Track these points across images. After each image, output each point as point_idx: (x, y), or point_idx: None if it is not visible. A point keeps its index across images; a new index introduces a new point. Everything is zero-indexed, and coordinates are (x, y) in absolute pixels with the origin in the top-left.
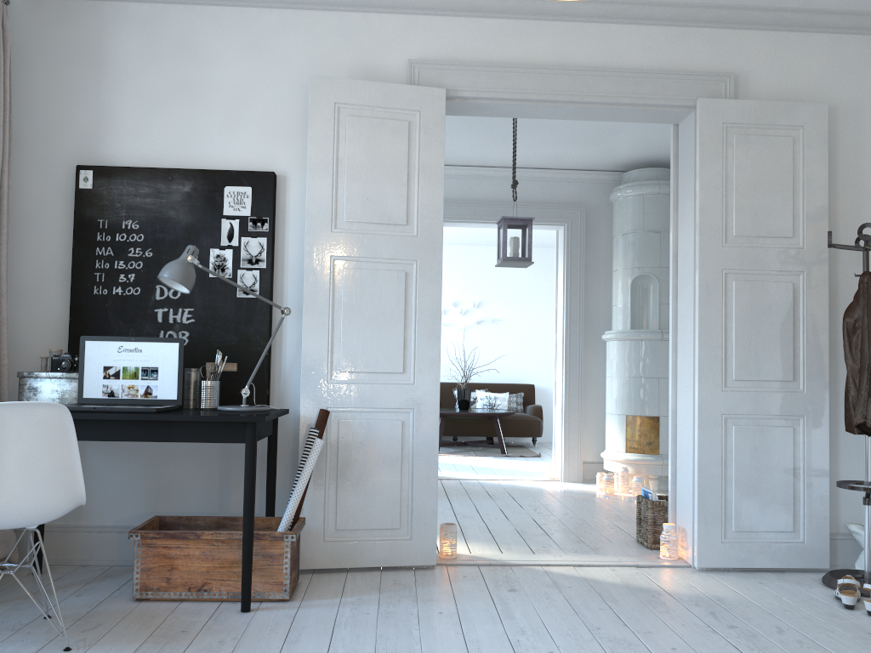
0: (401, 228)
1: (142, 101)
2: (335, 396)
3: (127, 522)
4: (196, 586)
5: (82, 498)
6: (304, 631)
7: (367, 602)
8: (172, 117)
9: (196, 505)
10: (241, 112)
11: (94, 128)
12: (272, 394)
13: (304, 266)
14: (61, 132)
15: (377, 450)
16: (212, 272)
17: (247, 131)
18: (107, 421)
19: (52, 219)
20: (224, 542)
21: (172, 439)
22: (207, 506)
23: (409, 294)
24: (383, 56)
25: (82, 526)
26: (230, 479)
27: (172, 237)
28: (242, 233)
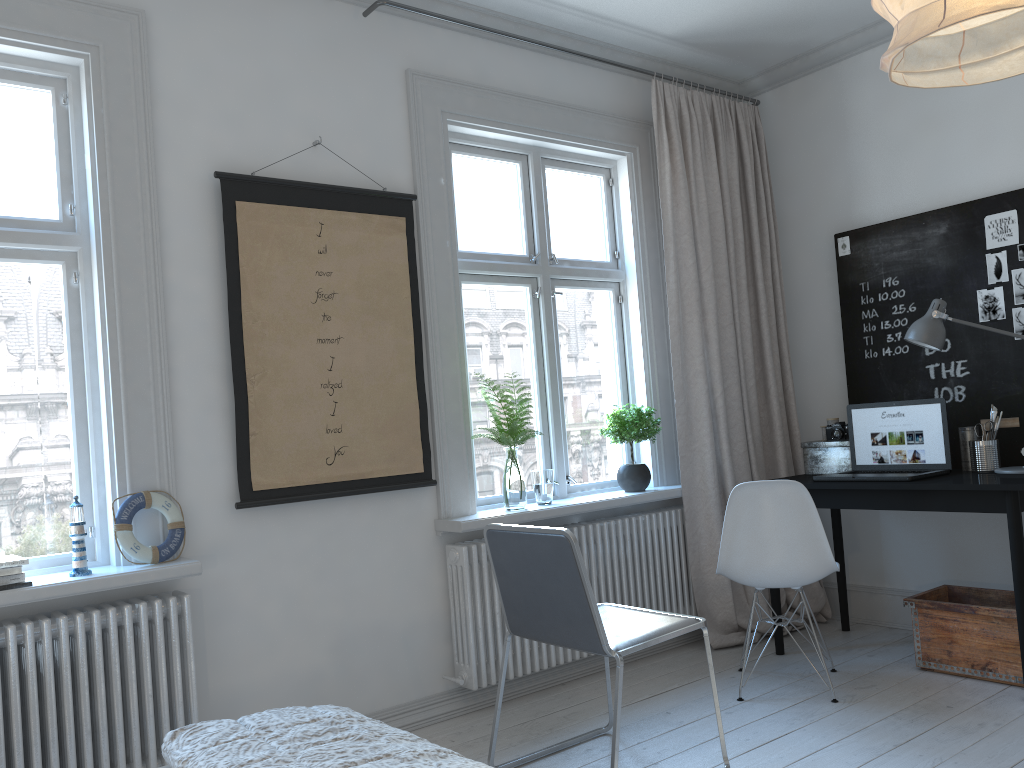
0: None
1: (887, 150)
2: None
3: (928, 588)
4: (979, 664)
5: (832, 565)
6: None
7: None
8: (919, 157)
9: (1000, 576)
10: (994, 125)
11: (846, 192)
12: None
13: None
14: (818, 205)
15: None
16: (965, 323)
17: (1005, 144)
18: (864, 490)
19: (821, 291)
20: (1004, 621)
21: (927, 508)
22: (1012, 578)
23: None
24: None
25: (886, 589)
26: None
27: (933, 286)
28: (1011, 265)
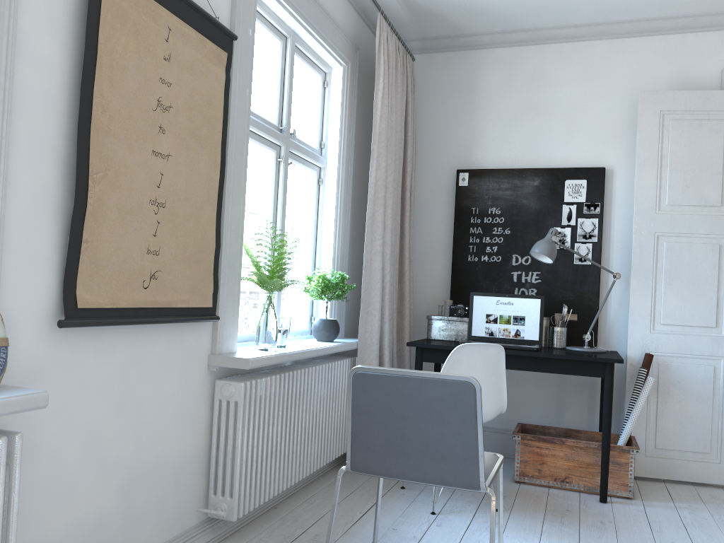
0: (715, 208)
1: (502, 120)
2: (656, 343)
3: (487, 424)
4: (560, 478)
5: (503, 409)
6: (662, 524)
7: (699, 509)
8: (523, 130)
9: (538, 417)
10: (577, 122)
11: (468, 142)
12: (599, 338)
13: (633, 241)
14: (445, 146)
15: (691, 388)
16: (566, 247)
17: (582, 136)
18: None
19: (438, 208)
20: (582, 449)
21: (549, 370)
22: (546, 418)
23: (722, 263)
24: (698, 67)
25: None
26: (564, 400)
27: (524, 219)
28: (578, 215)
